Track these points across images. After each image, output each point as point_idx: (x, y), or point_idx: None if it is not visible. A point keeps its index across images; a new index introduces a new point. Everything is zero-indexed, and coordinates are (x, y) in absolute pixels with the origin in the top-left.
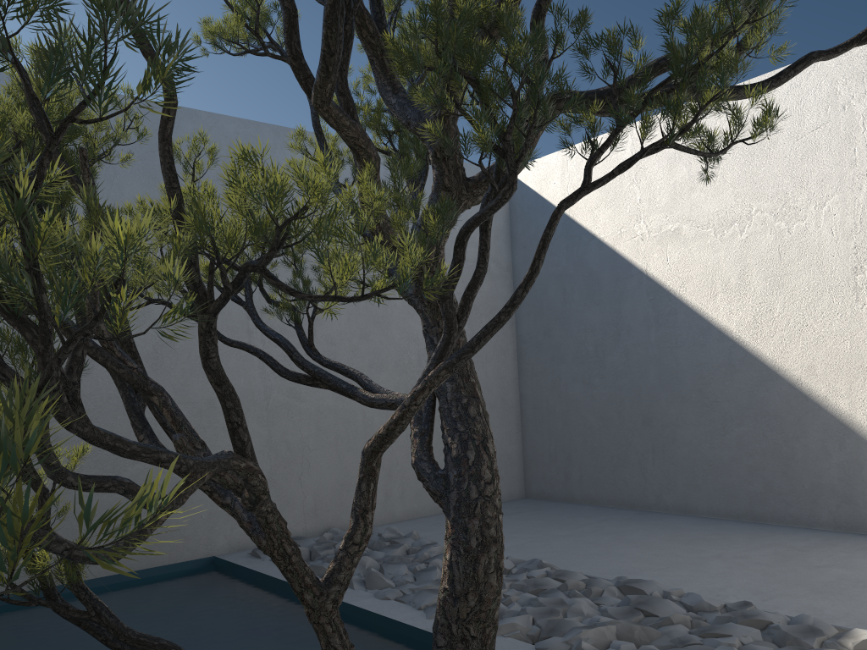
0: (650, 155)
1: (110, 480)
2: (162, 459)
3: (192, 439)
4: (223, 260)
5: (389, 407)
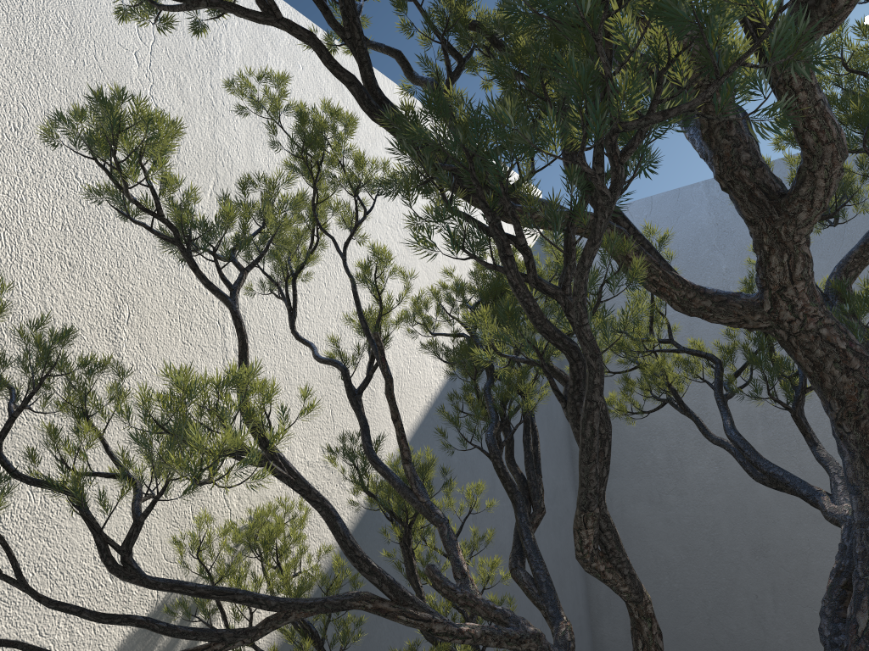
0: (630, 151)
1: (122, 617)
2: (239, 599)
3: (454, 568)
4: (265, 439)
5: (838, 525)
